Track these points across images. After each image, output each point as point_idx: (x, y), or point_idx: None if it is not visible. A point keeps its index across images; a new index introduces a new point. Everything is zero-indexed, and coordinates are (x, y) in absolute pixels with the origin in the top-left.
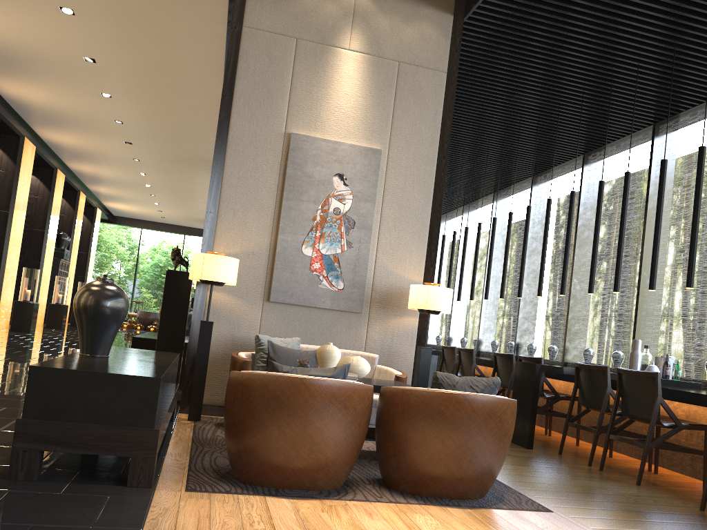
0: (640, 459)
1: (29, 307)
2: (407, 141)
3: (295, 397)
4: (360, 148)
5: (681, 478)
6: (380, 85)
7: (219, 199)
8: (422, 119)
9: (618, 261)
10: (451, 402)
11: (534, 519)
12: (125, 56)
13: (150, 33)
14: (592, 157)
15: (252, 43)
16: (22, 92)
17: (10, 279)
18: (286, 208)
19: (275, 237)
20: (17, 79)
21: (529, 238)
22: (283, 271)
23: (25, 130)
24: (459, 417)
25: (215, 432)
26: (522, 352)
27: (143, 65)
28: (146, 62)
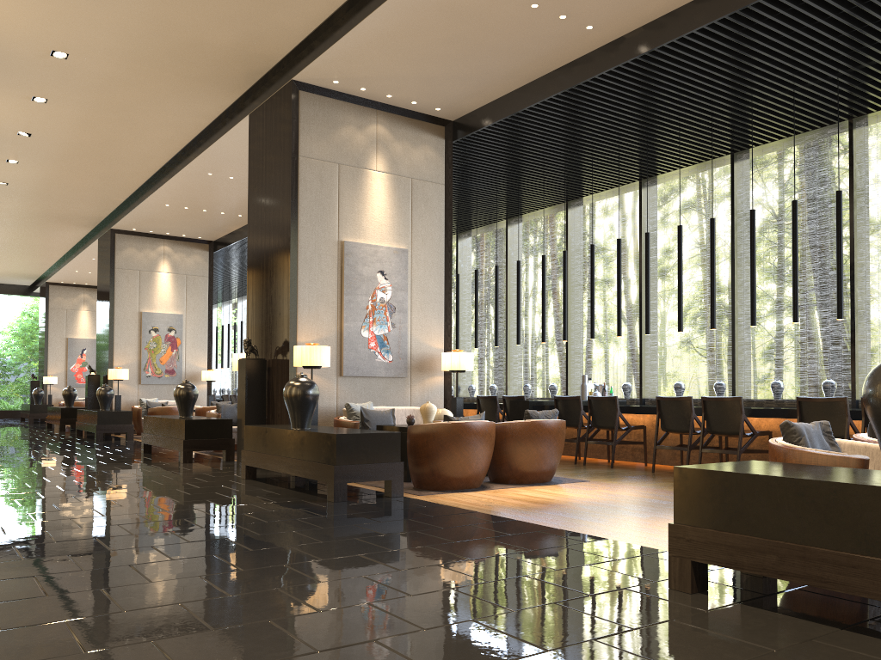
0: (596, 457)
1: None
2: (423, 241)
3: (469, 433)
4: (393, 249)
5: (628, 463)
6: (400, 197)
7: (296, 298)
8: (431, 222)
9: (565, 317)
10: (540, 426)
11: (587, 484)
12: (73, 134)
13: (123, 120)
14: (513, 221)
15: (307, 169)
16: None
17: None
18: (347, 301)
19: (340, 325)
20: None
21: (459, 290)
22: (350, 351)
23: None
24: (545, 434)
25: None
26: (463, 394)
27: (89, 141)
28: (96, 139)
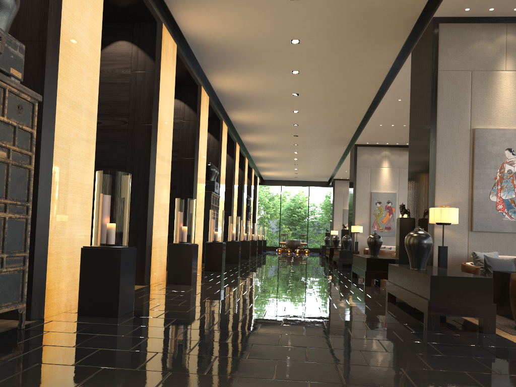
0: None
1: (247, 244)
2: None
3: None
4: None
5: None
6: None
7: (434, 174)
8: None
9: None
10: None
11: None
12: (318, 89)
13: (341, 74)
14: None
15: (444, 79)
16: (244, 117)
17: None
18: (477, 174)
19: (471, 192)
20: (245, 111)
21: None
22: (479, 212)
23: (236, 138)
24: None
25: None
26: None
27: (328, 92)
28: (330, 90)
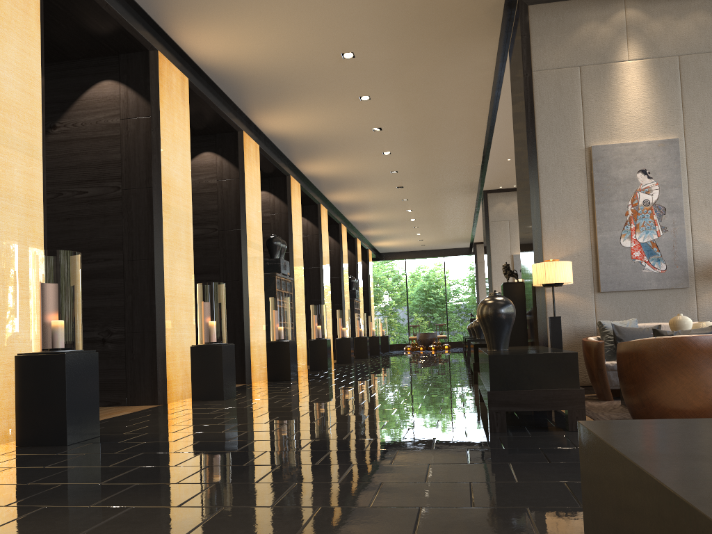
0: None
1: (347, 342)
2: (702, 124)
3: (685, 352)
4: (657, 142)
5: None
6: (664, 82)
7: (540, 216)
8: None
9: None
10: None
11: None
12: (405, 118)
13: (429, 94)
14: None
15: (542, 82)
16: (321, 168)
17: (328, 322)
18: (599, 210)
19: (593, 237)
20: (319, 159)
21: None
22: (607, 264)
23: (319, 198)
24: None
25: (586, 403)
26: None
27: (420, 121)
28: (423, 117)
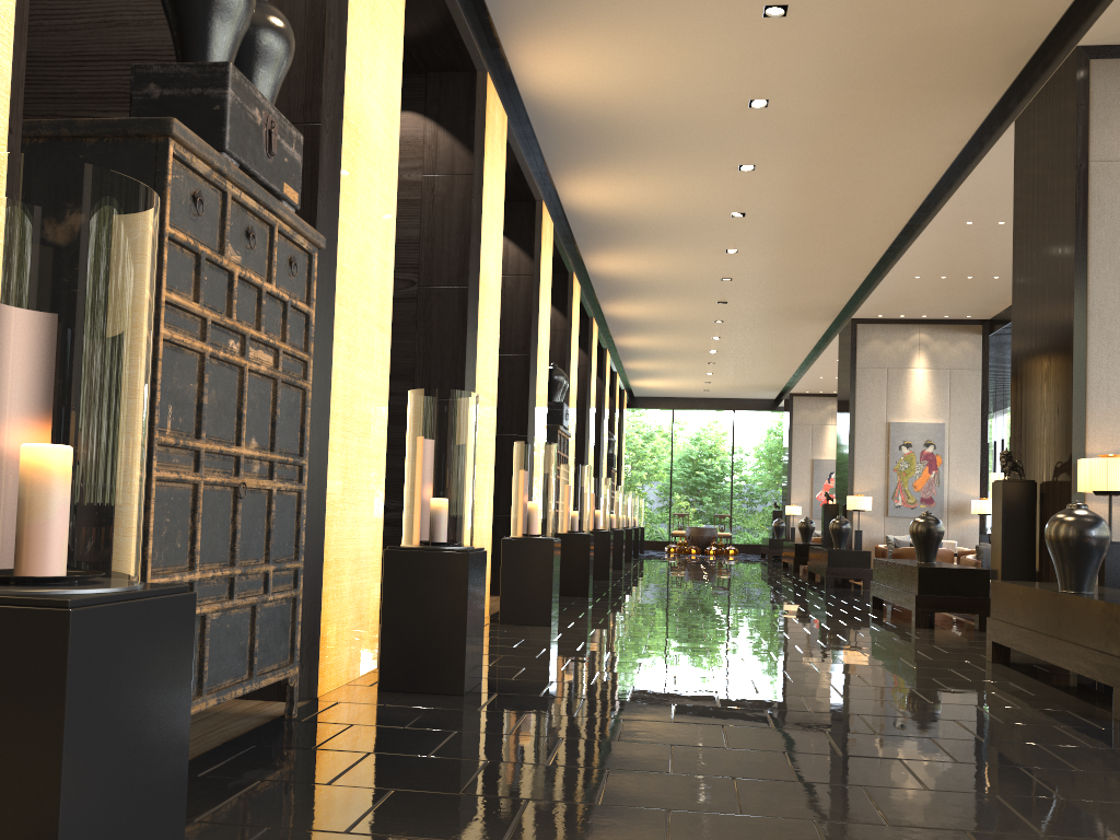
0: None
1: (618, 536)
2: None
3: None
4: None
5: None
6: None
7: (1085, 385)
8: None
9: None
10: None
11: None
12: (790, 203)
13: (846, 171)
14: None
15: (1104, 180)
16: (618, 265)
17: None
18: None
19: None
20: (623, 252)
21: None
22: None
23: (592, 308)
24: None
25: None
26: None
27: (810, 208)
28: (817, 204)
